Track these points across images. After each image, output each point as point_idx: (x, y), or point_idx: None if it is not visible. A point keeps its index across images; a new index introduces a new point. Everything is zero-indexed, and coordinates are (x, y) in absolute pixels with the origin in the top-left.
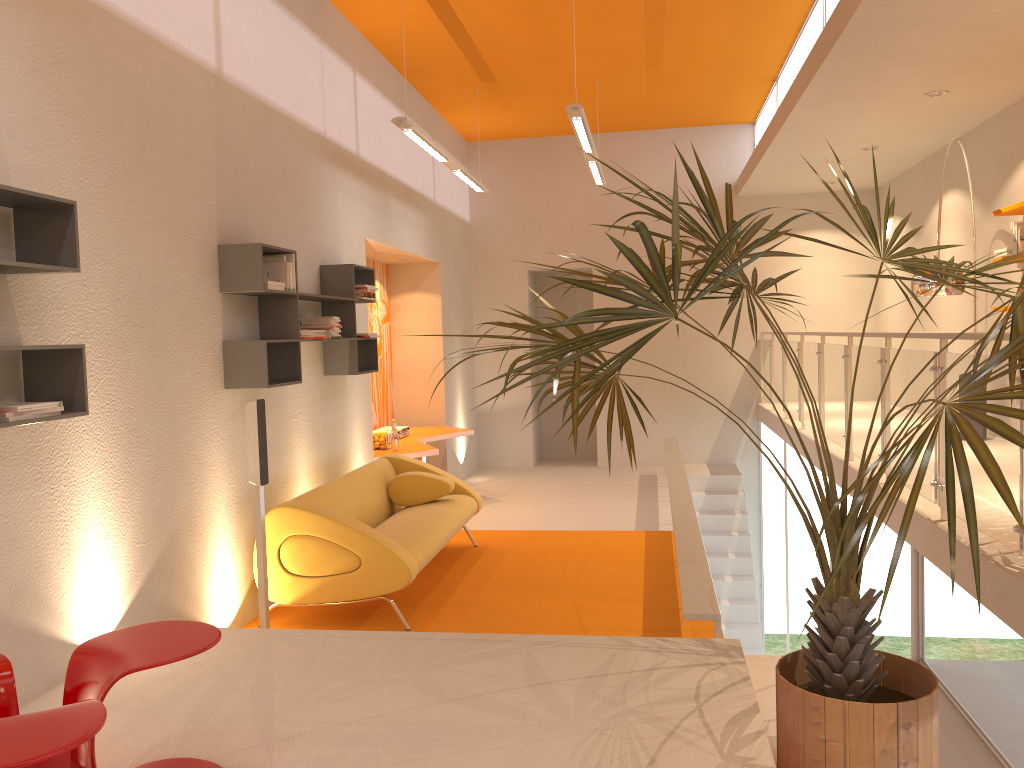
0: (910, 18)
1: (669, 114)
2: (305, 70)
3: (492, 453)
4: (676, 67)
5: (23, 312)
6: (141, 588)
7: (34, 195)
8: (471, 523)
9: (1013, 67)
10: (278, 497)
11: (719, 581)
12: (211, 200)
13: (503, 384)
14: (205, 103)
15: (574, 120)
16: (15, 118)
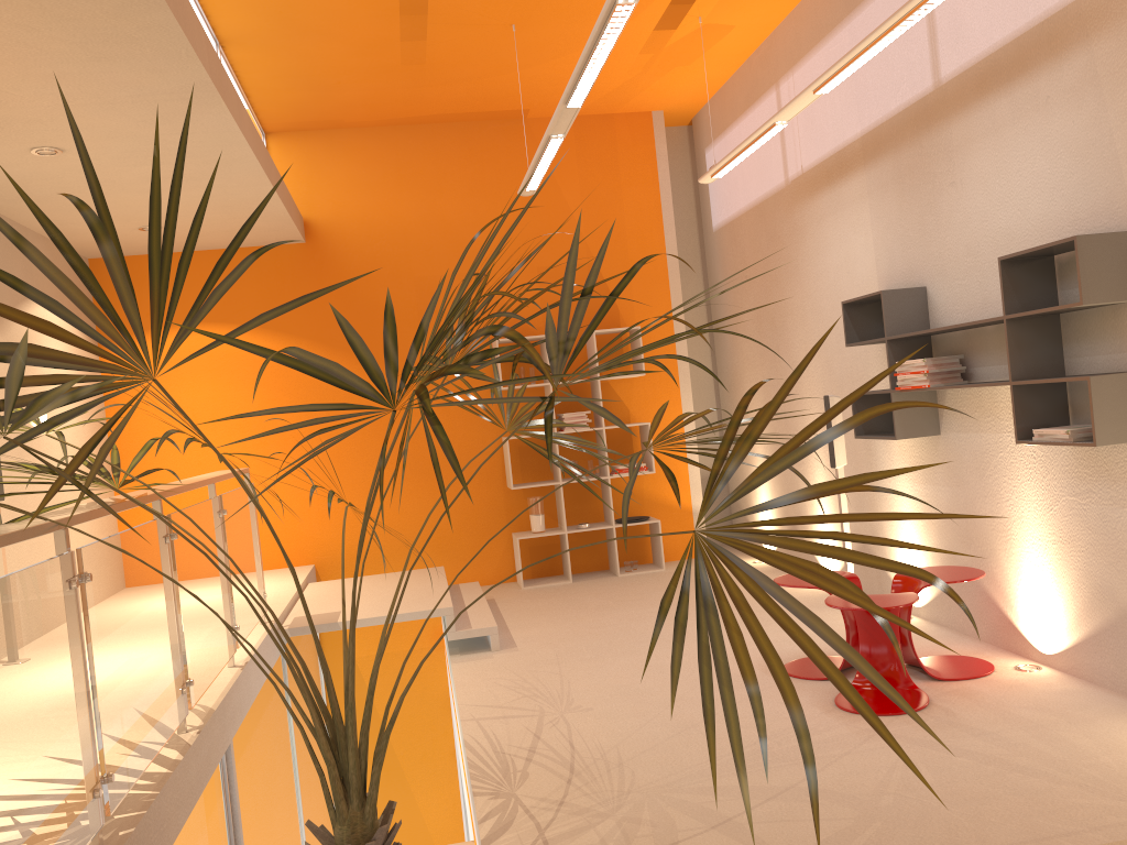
0: None
1: None
2: None
3: None
4: None
5: None
6: None
7: (1037, 249)
8: None
9: None
10: None
11: None
12: None
13: None
14: None
15: None
16: None
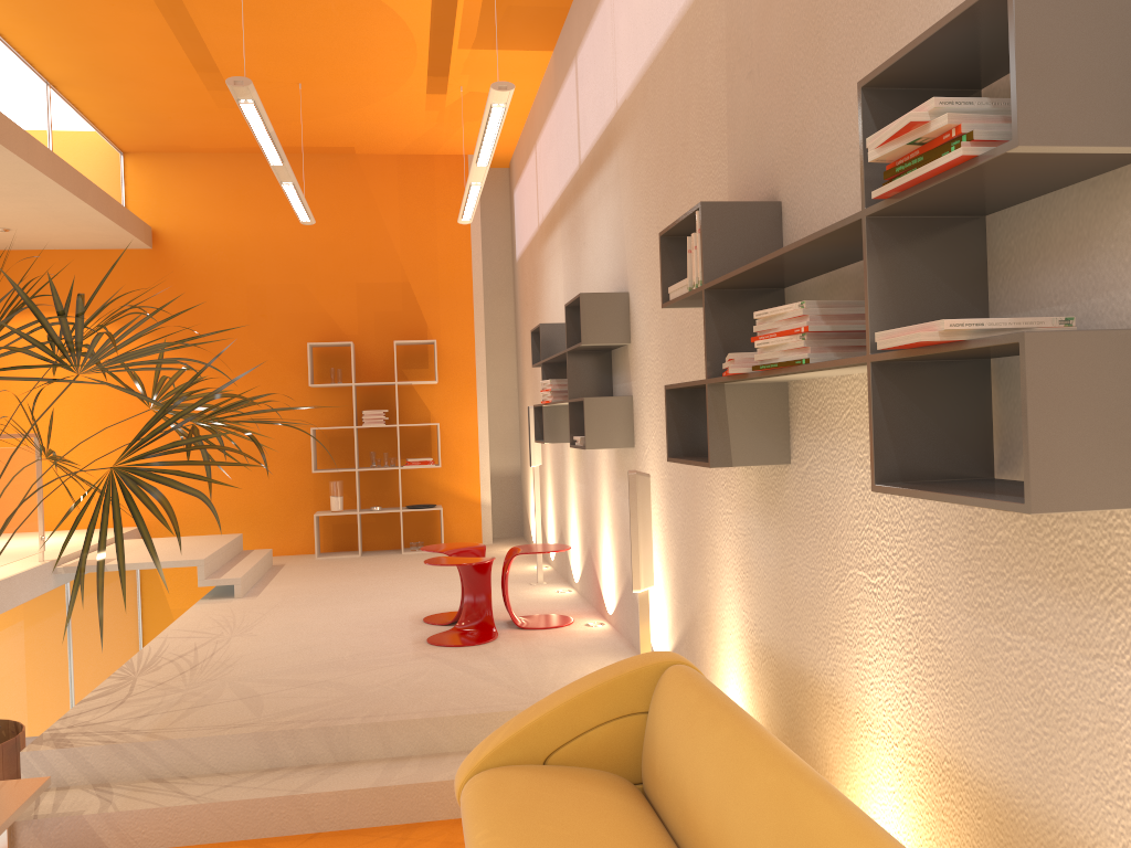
0: None
1: None
2: None
3: None
4: None
5: (632, 370)
6: (676, 645)
7: (572, 301)
8: None
9: None
10: (820, 718)
11: None
12: (722, 168)
13: None
14: (715, 24)
15: None
16: (627, 226)
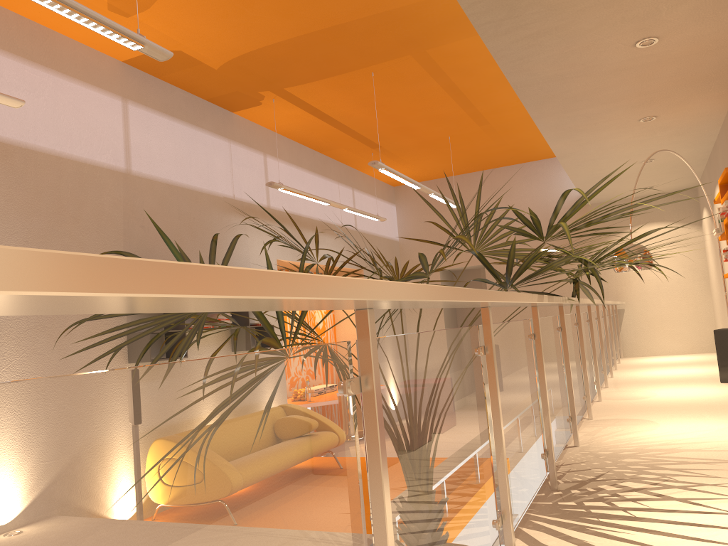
0: (554, 75)
1: (523, 152)
2: (213, 160)
3: None
4: (500, 121)
5: None
6: None
7: None
8: None
9: (687, 93)
10: None
11: None
12: (118, 247)
13: None
14: (114, 190)
15: (381, 170)
16: None
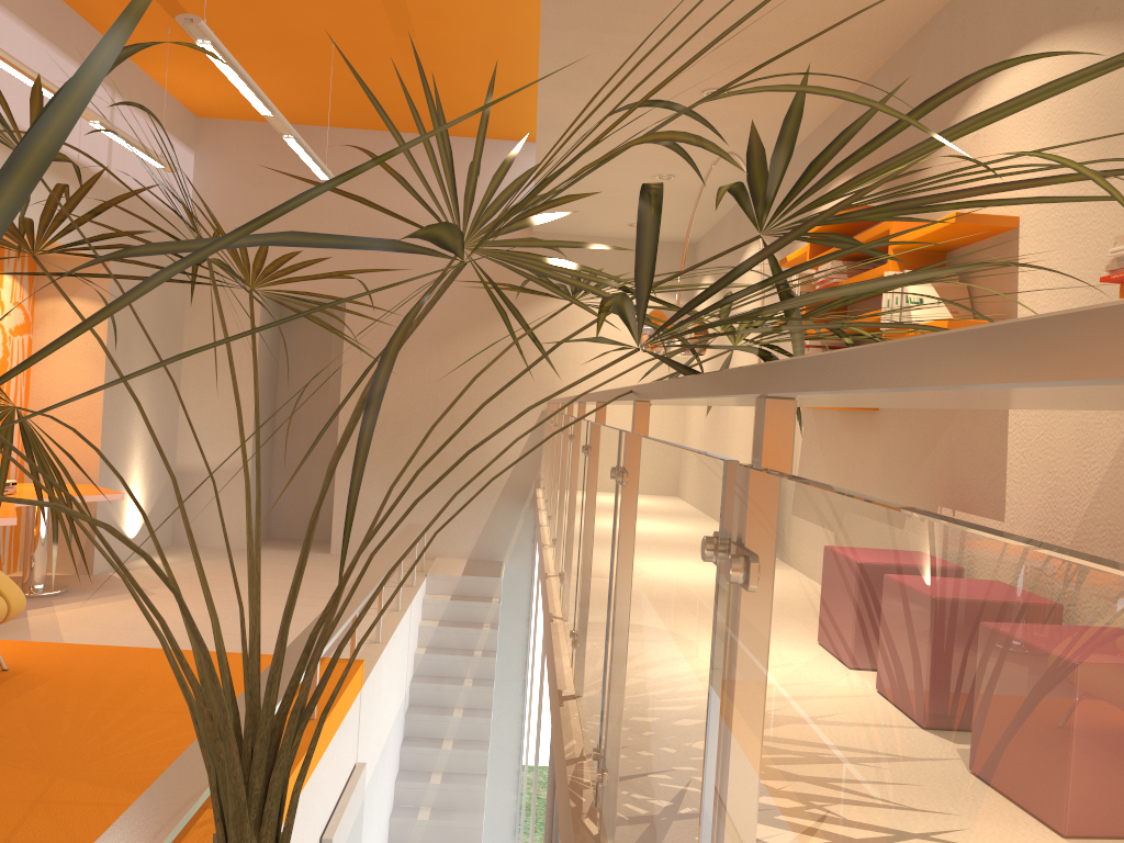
0: None
1: (451, 114)
2: None
3: (192, 527)
4: (435, 39)
5: None
6: None
7: None
8: (73, 627)
9: (802, 61)
10: None
11: (445, 716)
12: None
13: (216, 437)
14: None
15: (203, 45)
16: None
